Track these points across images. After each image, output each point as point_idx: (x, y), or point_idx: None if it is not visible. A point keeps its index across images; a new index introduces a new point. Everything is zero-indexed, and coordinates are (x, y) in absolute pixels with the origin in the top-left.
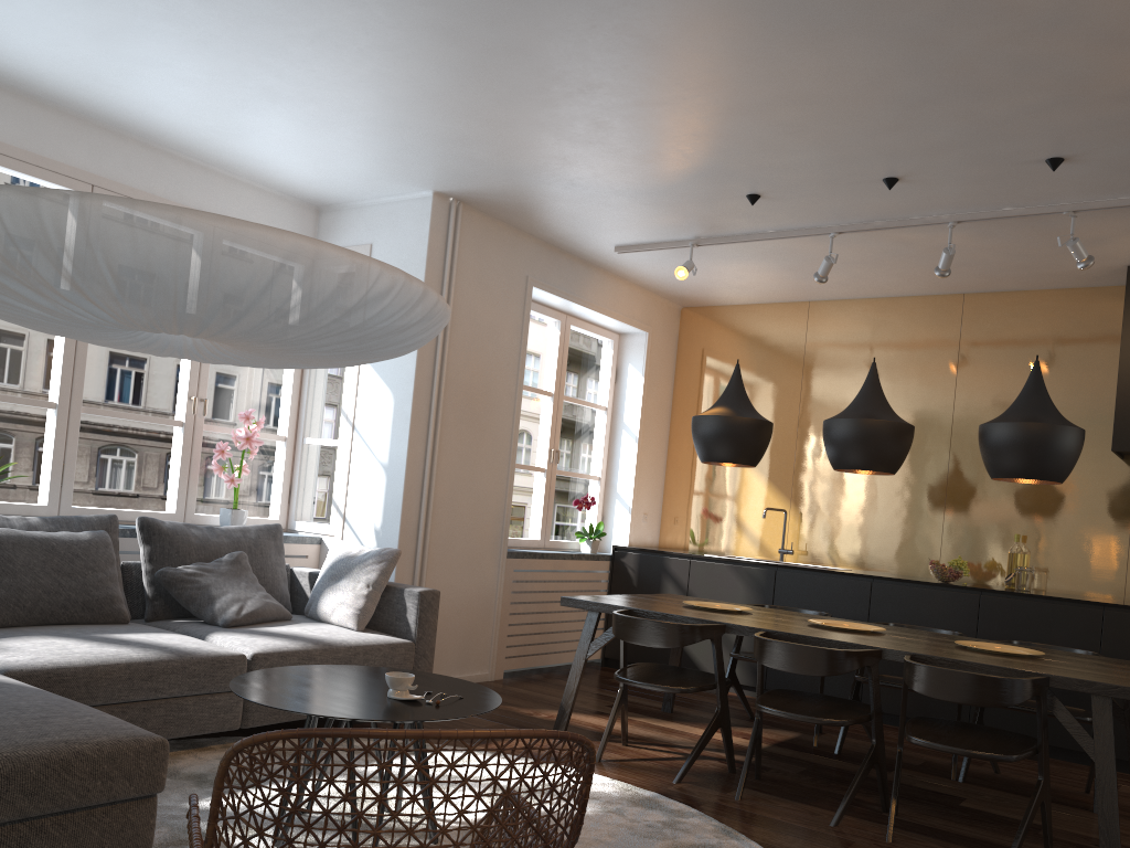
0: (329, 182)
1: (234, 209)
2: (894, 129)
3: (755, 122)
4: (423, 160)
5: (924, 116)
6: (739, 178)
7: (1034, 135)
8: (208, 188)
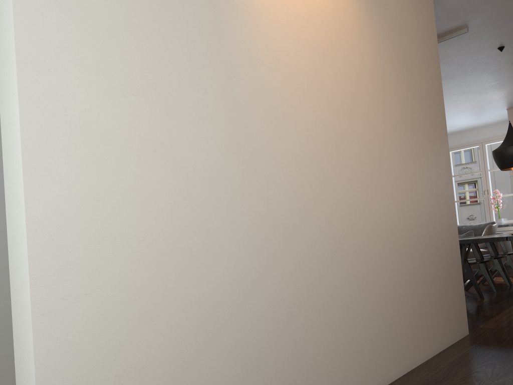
0: (494, 118)
1: (487, 134)
2: (464, 74)
3: (454, 88)
4: (478, 112)
5: (453, 73)
6: (506, 81)
7: (473, 57)
8: (477, 133)
